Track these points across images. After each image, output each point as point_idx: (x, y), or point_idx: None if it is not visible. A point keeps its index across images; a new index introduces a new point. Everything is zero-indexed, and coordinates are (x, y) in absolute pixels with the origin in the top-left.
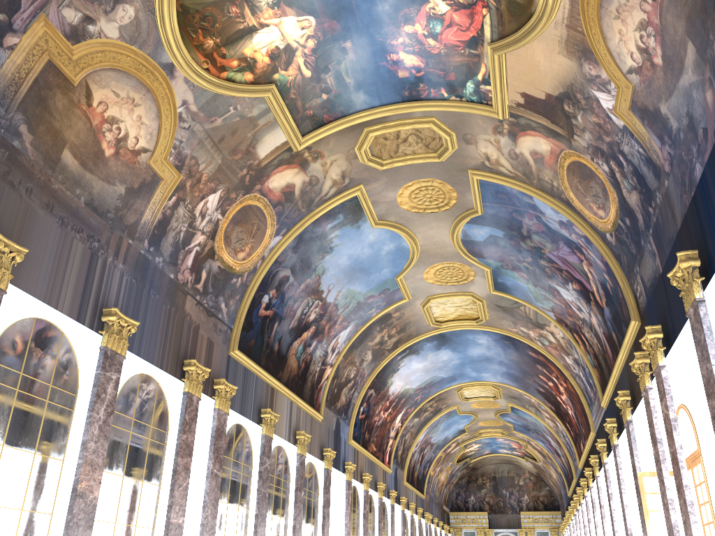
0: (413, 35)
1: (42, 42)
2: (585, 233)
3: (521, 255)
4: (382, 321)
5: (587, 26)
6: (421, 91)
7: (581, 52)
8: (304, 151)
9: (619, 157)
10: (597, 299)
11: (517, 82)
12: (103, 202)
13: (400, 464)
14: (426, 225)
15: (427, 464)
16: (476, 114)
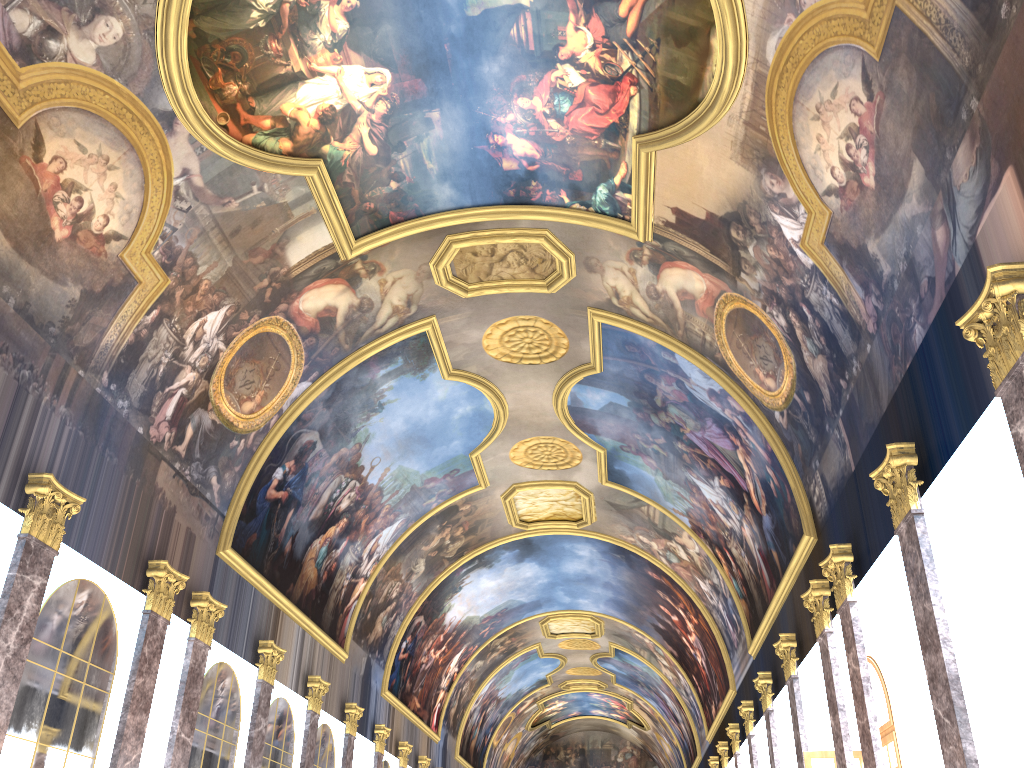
0: (528, 113)
1: None
2: (745, 409)
3: (650, 433)
4: (444, 516)
5: (774, 125)
6: (532, 191)
7: (761, 160)
8: (356, 260)
9: (803, 307)
10: (753, 502)
11: (669, 193)
12: (44, 308)
13: (452, 728)
14: (520, 382)
15: (490, 729)
16: (607, 232)
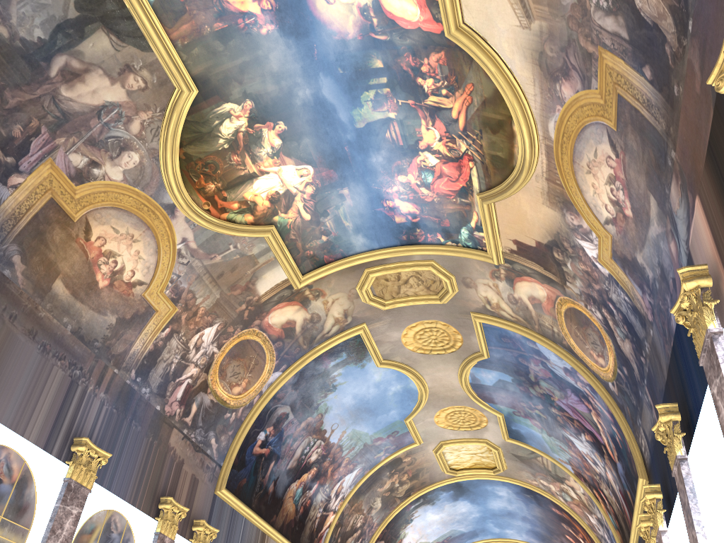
0: (406, 184)
1: (46, 182)
2: (588, 381)
3: (531, 401)
4: (392, 466)
5: (564, 179)
6: (418, 235)
7: (562, 203)
8: (305, 288)
9: (609, 305)
10: (609, 453)
11: (508, 230)
12: (91, 330)
13: None
14: (433, 367)
15: None
16: (473, 259)
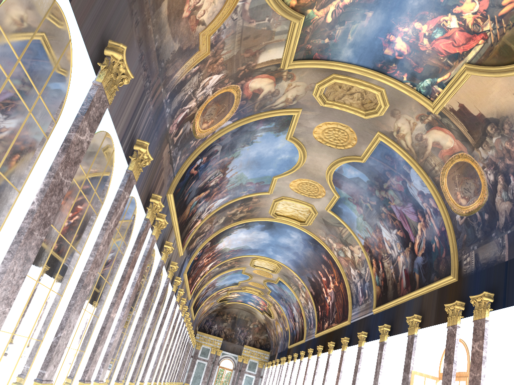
0: (416, 31)
1: None
2: (439, 207)
3: (369, 198)
4: (244, 201)
5: None
6: (390, 68)
7: None
8: (285, 70)
9: (510, 176)
10: (414, 248)
11: (463, 96)
12: (164, 52)
13: (194, 295)
14: (318, 153)
15: (205, 298)
16: (414, 101)
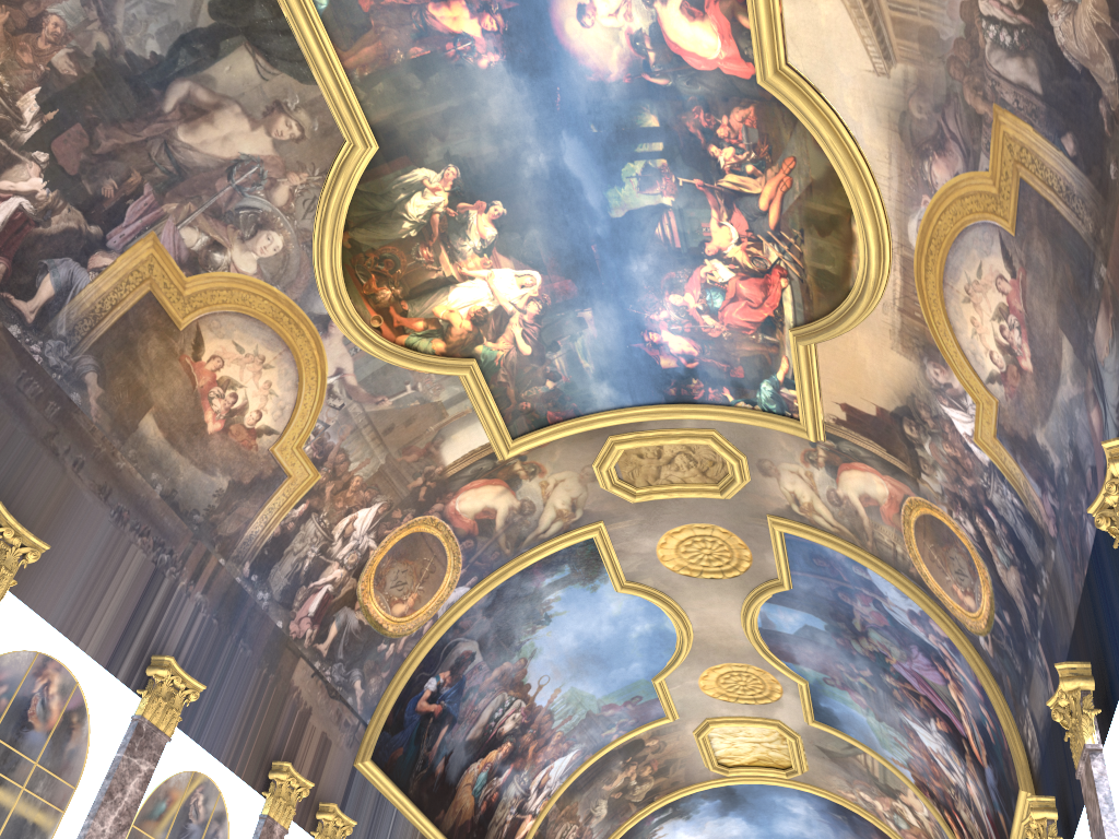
0: (681, 309)
1: (144, 268)
2: (947, 633)
3: (854, 663)
4: (628, 751)
5: (928, 310)
6: (694, 389)
7: (922, 348)
8: (515, 461)
9: (988, 511)
10: (974, 751)
11: (835, 388)
12: (191, 496)
13: None
14: (703, 598)
15: None
16: (777, 431)
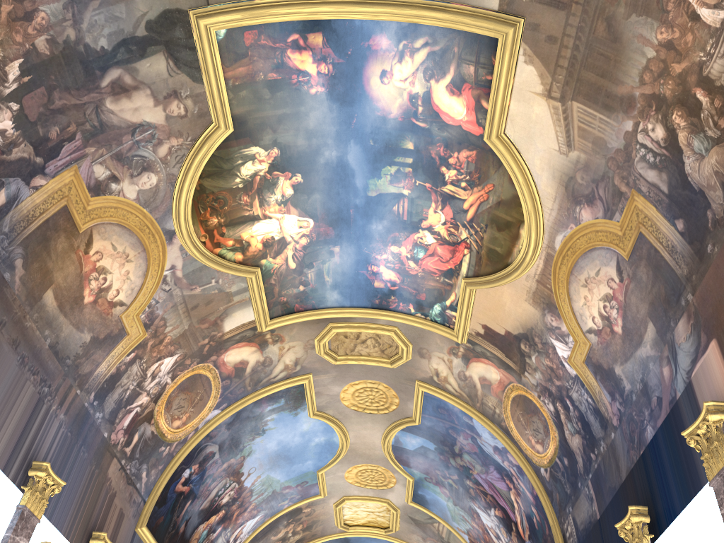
0: (396, 255)
1: (65, 189)
2: (519, 463)
3: (448, 471)
4: (291, 515)
5: (556, 285)
6: (391, 302)
7: (546, 304)
8: (267, 332)
9: (567, 401)
10: (519, 530)
11: (481, 315)
12: (66, 346)
13: None
14: (361, 424)
15: None
16: (436, 333)
